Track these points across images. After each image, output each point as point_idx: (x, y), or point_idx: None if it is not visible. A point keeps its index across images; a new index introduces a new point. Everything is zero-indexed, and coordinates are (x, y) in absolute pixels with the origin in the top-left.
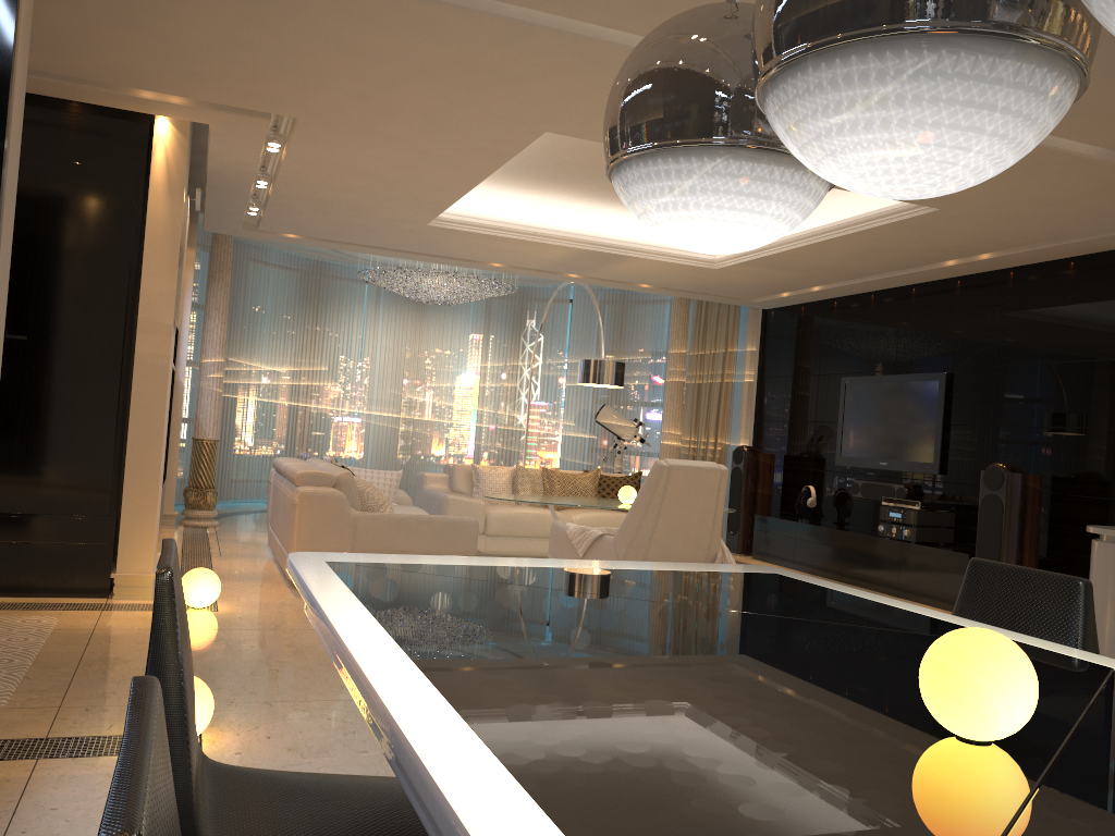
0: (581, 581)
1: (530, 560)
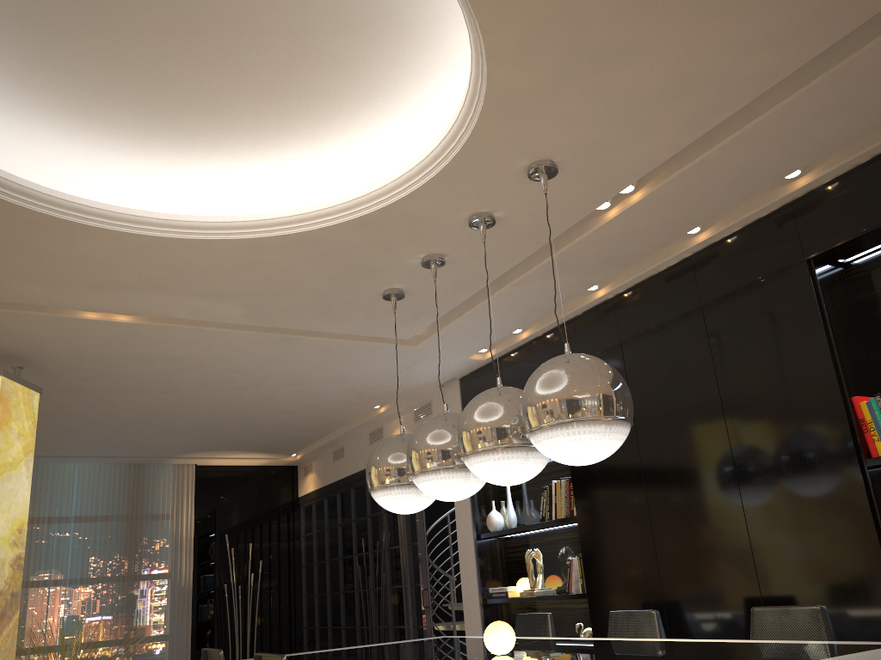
0: None
1: None
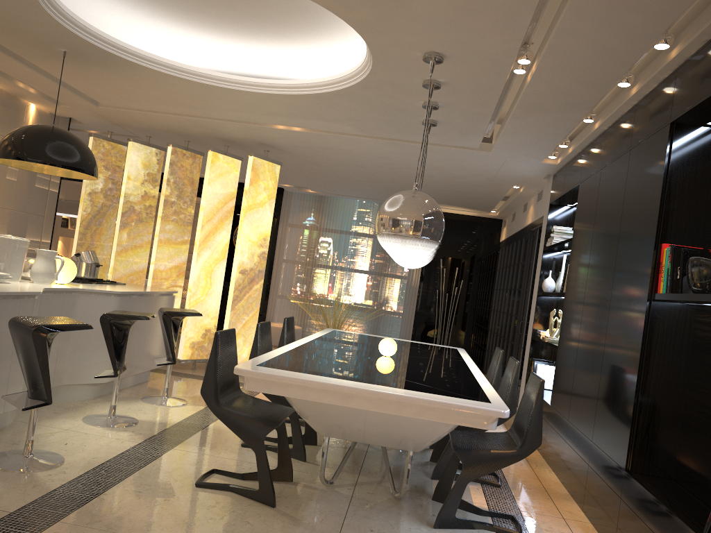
0: (384, 379)
1: (382, 389)
